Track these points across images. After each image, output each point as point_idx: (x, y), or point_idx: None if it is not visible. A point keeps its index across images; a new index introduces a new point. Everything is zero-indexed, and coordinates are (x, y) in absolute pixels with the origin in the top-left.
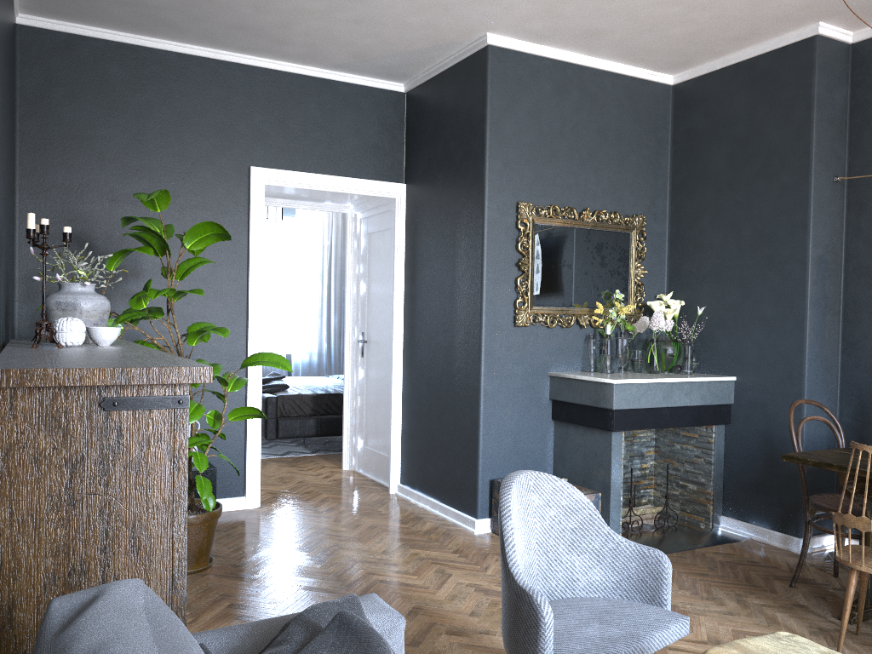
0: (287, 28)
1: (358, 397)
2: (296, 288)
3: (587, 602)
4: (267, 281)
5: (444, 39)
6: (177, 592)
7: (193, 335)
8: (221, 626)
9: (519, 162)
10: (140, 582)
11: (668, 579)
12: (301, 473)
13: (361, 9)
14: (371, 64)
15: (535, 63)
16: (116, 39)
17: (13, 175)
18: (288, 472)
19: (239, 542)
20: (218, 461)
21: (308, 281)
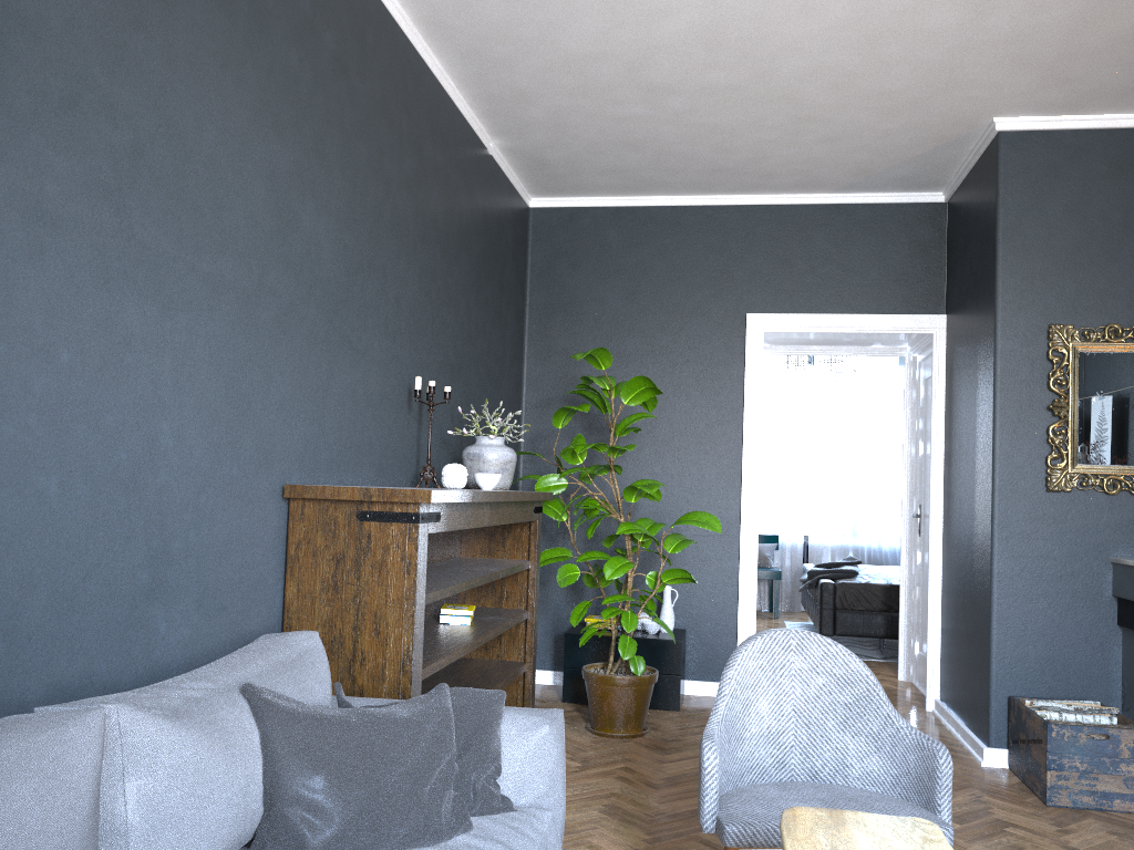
0: (762, 162)
1: (915, 587)
2: None
3: (844, 789)
4: (876, 447)
5: (945, 136)
6: (405, 673)
7: (629, 491)
8: (596, 780)
9: (1050, 272)
10: (316, 634)
11: (942, 779)
12: None
13: (822, 128)
14: (883, 178)
15: (1076, 140)
16: (613, 204)
17: (516, 345)
18: None
19: (692, 723)
20: (706, 639)
21: None
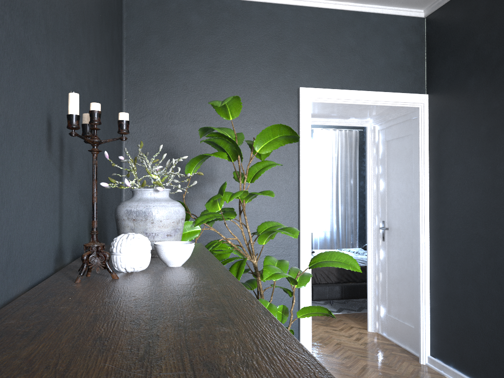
0: None
1: (379, 273)
2: (314, 187)
3: None
4: None
5: None
6: None
7: (263, 235)
8: None
9: None
10: None
11: None
12: (335, 334)
13: None
14: None
15: None
16: None
17: (119, 104)
18: (324, 331)
19: None
20: None
21: (322, 182)
